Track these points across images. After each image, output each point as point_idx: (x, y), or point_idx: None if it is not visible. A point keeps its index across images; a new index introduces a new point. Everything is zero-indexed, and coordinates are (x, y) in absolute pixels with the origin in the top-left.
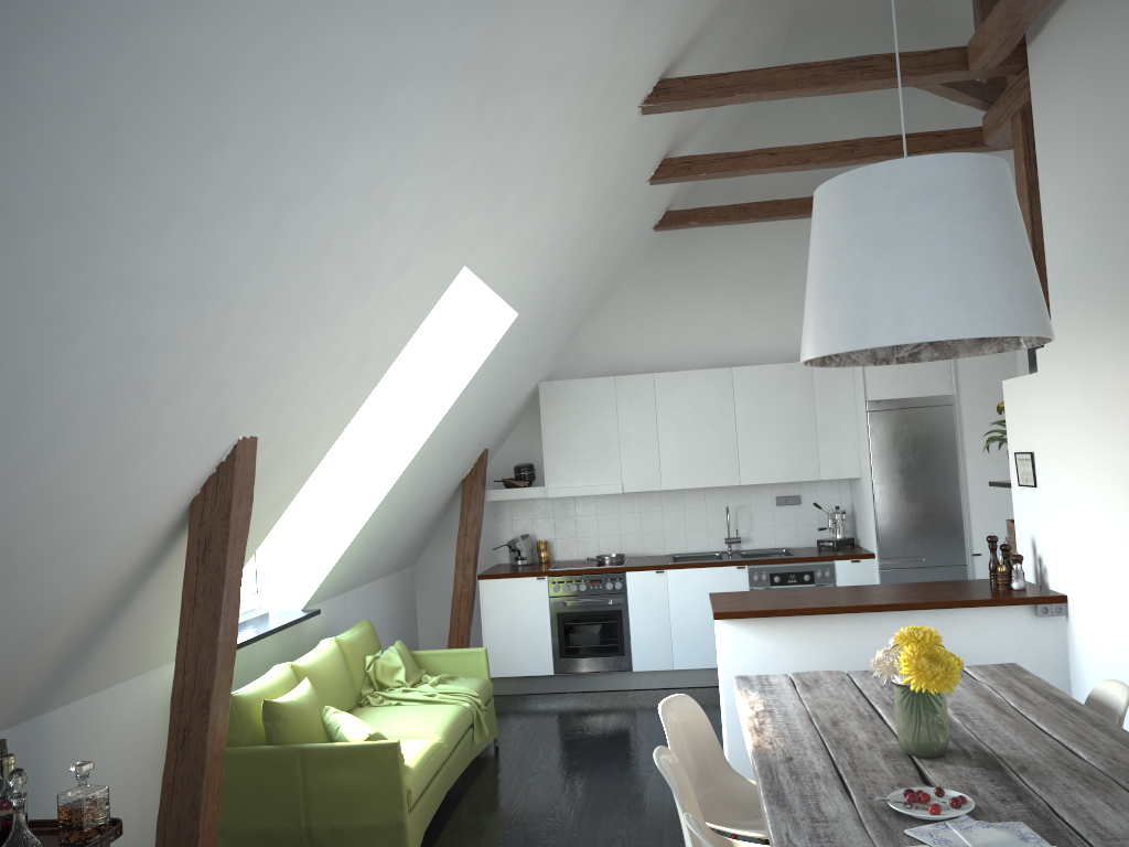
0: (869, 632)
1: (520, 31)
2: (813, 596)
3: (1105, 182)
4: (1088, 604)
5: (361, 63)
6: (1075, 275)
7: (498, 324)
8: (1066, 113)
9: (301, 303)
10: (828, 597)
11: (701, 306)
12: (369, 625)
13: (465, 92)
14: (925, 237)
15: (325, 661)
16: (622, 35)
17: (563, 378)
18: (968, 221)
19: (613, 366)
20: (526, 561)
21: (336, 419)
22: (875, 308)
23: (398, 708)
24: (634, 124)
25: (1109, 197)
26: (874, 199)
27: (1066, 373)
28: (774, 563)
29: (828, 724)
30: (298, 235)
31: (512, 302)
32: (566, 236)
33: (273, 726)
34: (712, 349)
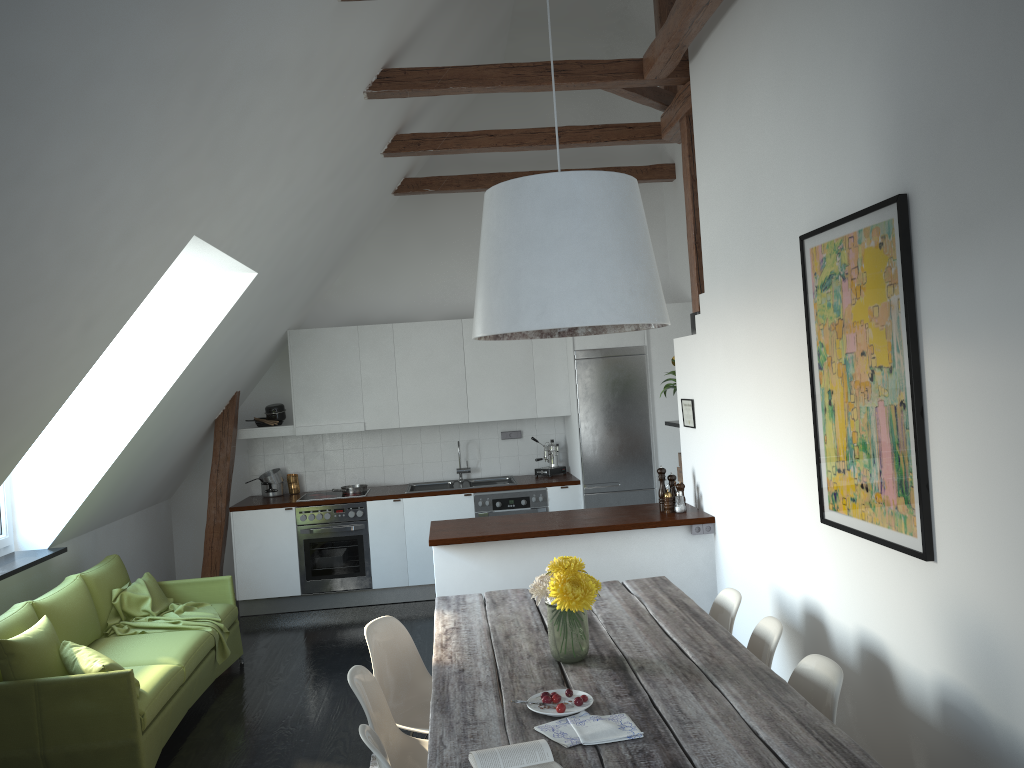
0: (559, 552)
1: (230, 33)
2: (516, 522)
3: (738, 184)
4: (728, 524)
5: (58, 67)
6: (720, 257)
7: (239, 282)
8: (714, 123)
9: (16, 277)
10: (529, 522)
11: (437, 263)
12: (118, 560)
13: (176, 87)
14: (565, 241)
15: (69, 597)
16: (339, 33)
17: (312, 326)
18: (599, 228)
19: (358, 316)
20: (277, 493)
21: (68, 376)
22: (525, 298)
23: (142, 636)
24: (361, 106)
25: (741, 197)
26: (527, 206)
27: (714, 336)
28: (496, 490)
29: (502, 637)
30: (5, 218)
31: (250, 263)
32: (301, 204)
33: (8, 663)
34: (447, 301)
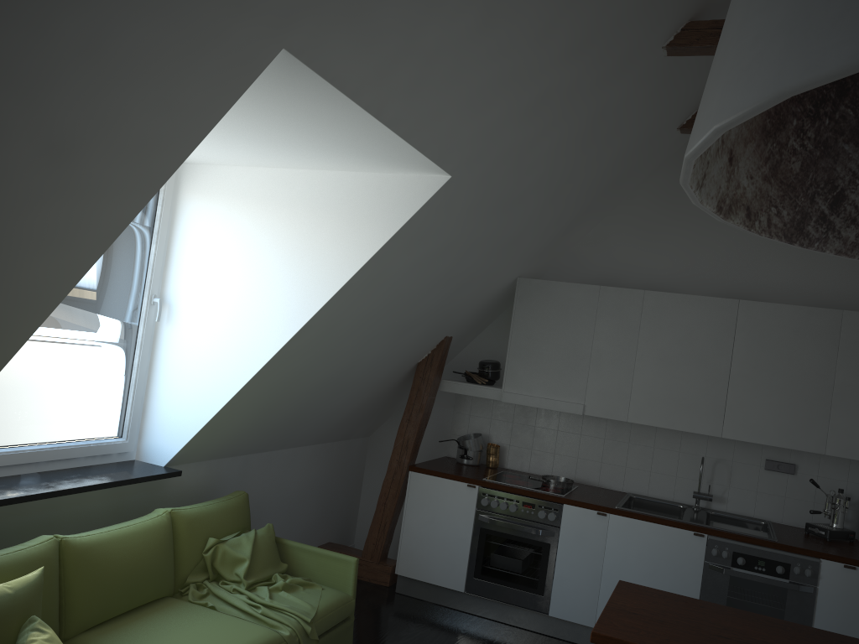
0: None
1: None
2: (760, 639)
3: None
4: None
5: None
6: None
7: (426, 186)
8: None
9: None
10: None
11: (721, 226)
12: (242, 500)
13: None
14: None
15: (129, 539)
16: None
17: (552, 280)
18: None
19: (607, 277)
20: (471, 462)
21: (58, 239)
22: None
23: (203, 615)
24: None
25: None
26: None
27: None
28: (741, 540)
29: None
30: None
31: (431, 154)
32: (519, 81)
33: None
34: (724, 276)
